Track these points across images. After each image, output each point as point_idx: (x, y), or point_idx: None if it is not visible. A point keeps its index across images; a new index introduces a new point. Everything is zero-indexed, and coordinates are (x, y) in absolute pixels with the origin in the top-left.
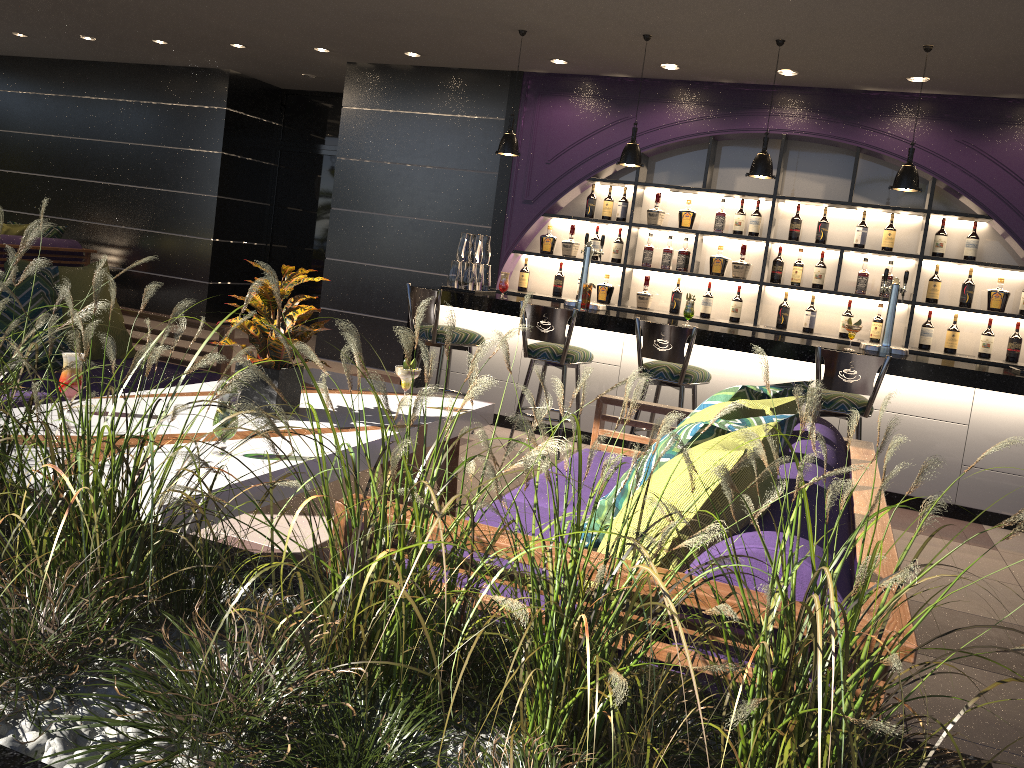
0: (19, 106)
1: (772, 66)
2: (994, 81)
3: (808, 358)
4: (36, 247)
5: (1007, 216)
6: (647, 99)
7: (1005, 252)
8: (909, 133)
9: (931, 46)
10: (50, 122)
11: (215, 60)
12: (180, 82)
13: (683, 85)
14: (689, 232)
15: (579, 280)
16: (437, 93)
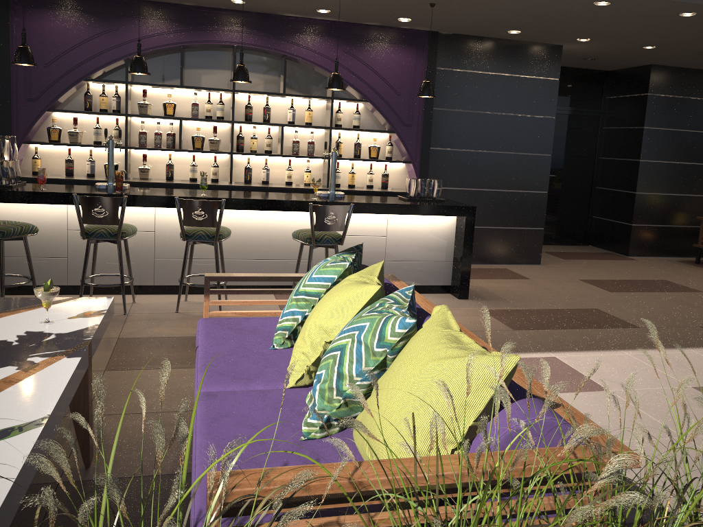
0: None
1: None
2: (367, 15)
3: (293, 209)
4: None
5: (376, 100)
6: (127, 15)
7: (374, 121)
8: (316, 46)
9: None
10: None
11: None
12: None
13: (155, 5)
14: (175, 119)
15: (88, 162)
16: None
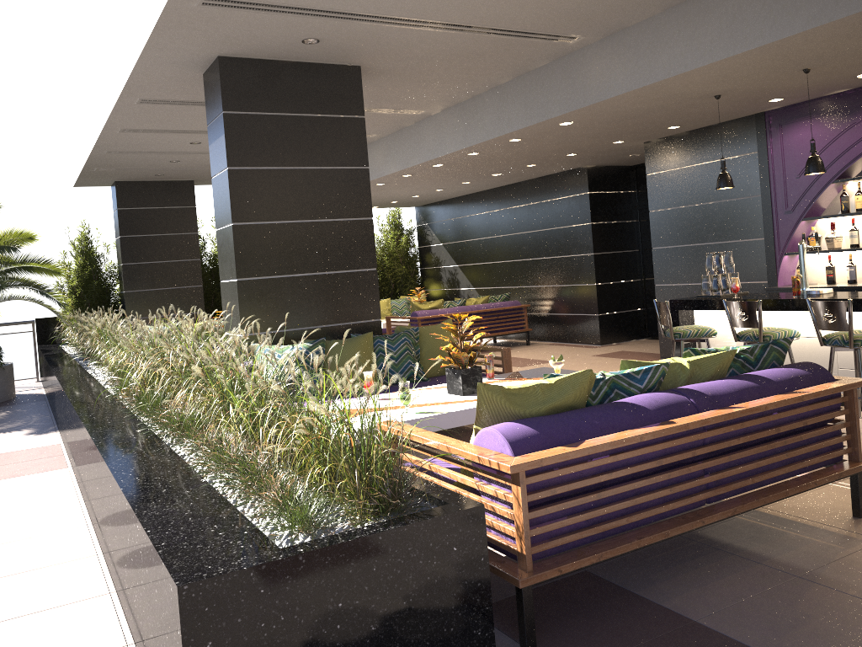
0: (483, 222)
1: None
2: None
3: None
4: (490, 309)
5: None
6: None
7: None
8: None
9: None
10: (498, 227)
11: (572, 164)
12: (560, 182)
13: None
14: None
15: (846, 267)
16: (705, 146)
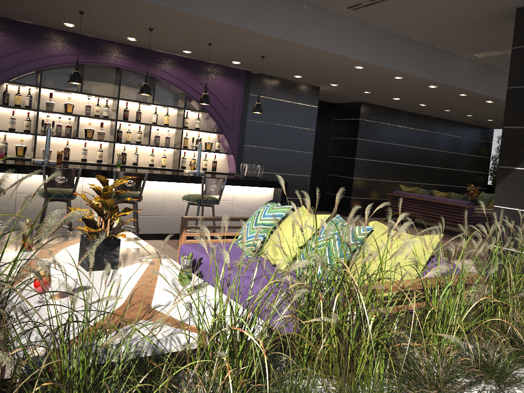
0: None
1: (128, 35)
2: (214, 57)
3: (180, 181)
4: None
5: (212, 111)
6: (44, 38)
7: (207, 125)
8: (175, 73)
9: (212, 43)
10: None
11: None
12: None
13: (66, 34)
14: (74, 115)
15: (3, 143)
16: None
